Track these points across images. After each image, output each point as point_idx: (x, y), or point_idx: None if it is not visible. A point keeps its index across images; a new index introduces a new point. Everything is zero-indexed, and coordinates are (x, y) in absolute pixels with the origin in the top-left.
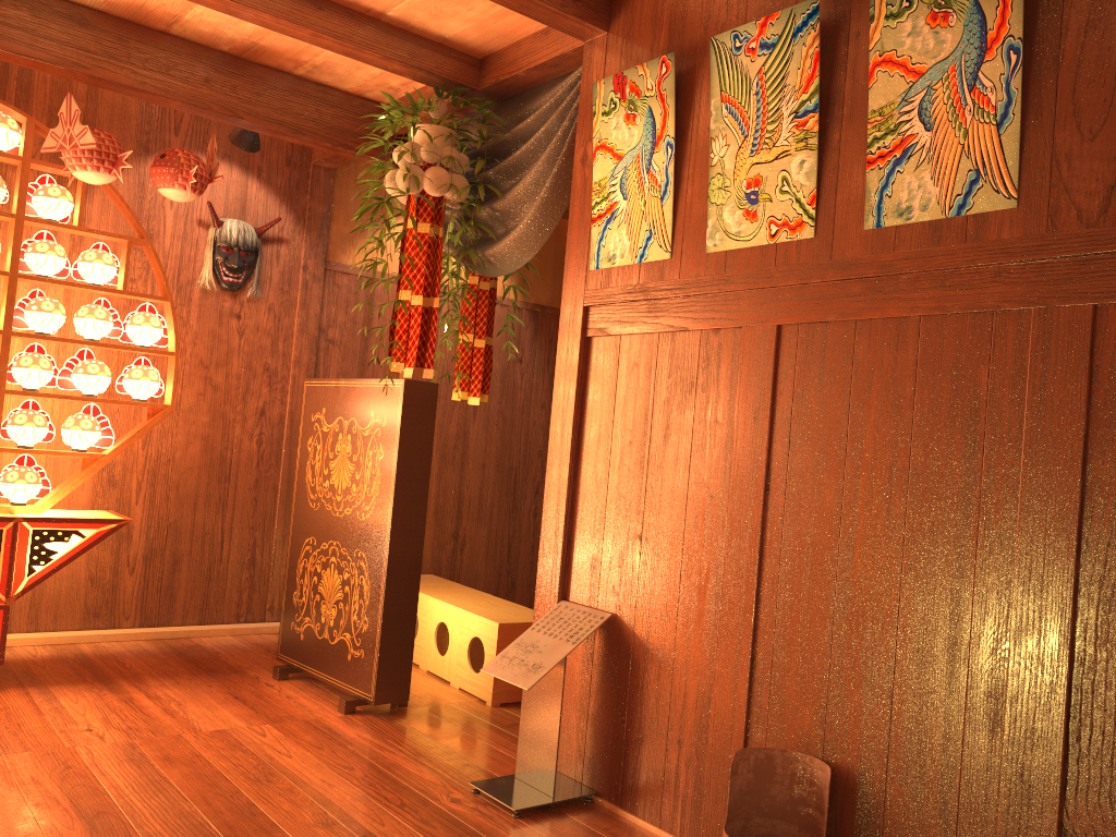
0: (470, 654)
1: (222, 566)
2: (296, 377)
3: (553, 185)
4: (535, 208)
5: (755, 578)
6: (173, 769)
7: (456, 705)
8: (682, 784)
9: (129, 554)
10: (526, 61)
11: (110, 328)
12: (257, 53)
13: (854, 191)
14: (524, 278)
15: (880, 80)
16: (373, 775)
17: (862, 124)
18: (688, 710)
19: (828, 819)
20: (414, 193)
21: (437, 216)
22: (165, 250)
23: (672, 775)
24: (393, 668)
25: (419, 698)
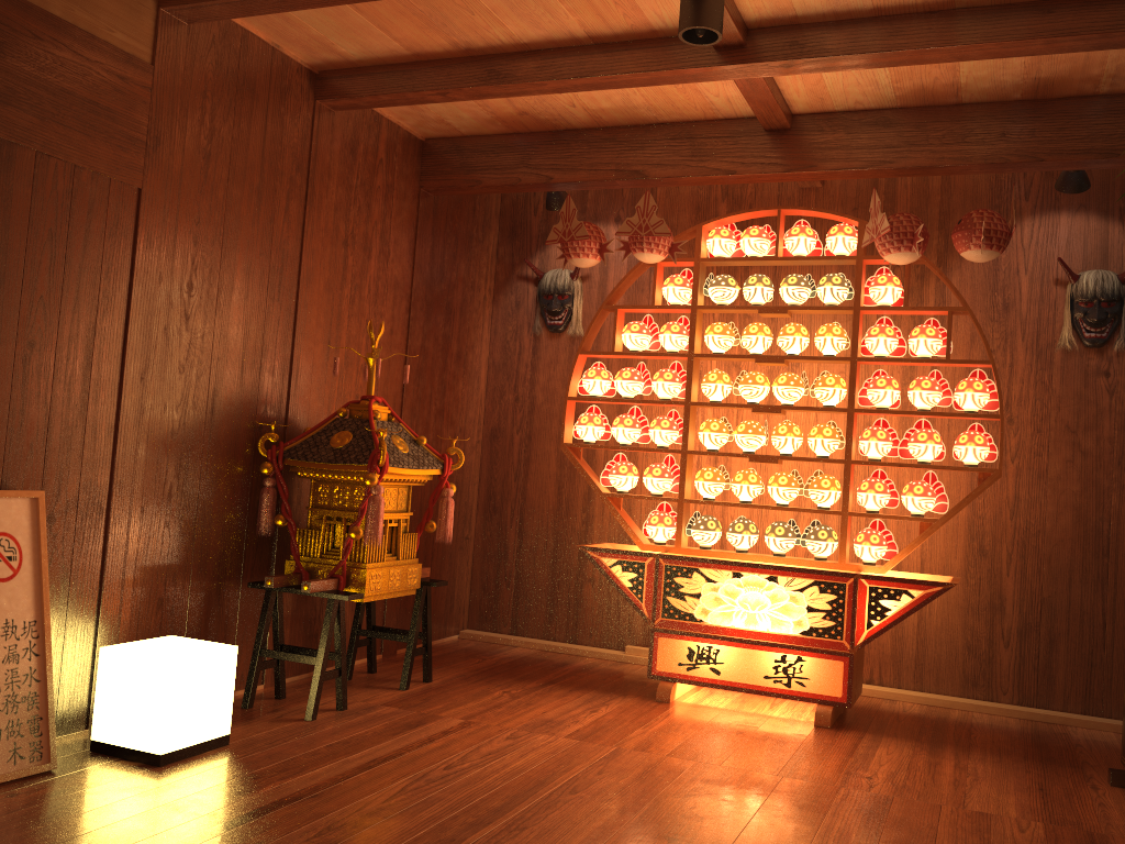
0: None
1: (1105, 651)
2: None
3: None
4: None
5: None
6: (894, 831)
7: None
8: None
9: (1002, 626)
10: None
11: (937, 397)
12: (1048, 88)
13: None
14: None
15: None
16: None
17: None
18: None
19: None
20: None
21: None
22: (1021, 316)
23: None
24: None
25: None
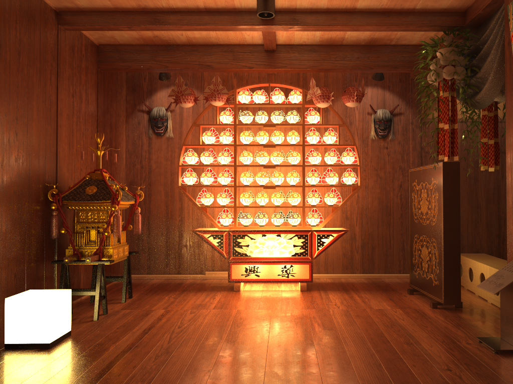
0: None
1: (391, 250)
2: None
3: (499, 59)
4: (492, 72)
5: None
6: (358, 319)
7: (486, 309)
8: None
9: (355, 245)
10: (481, 5)
11: (336, 159)
12: (374, 41)
13: None
14: None
15: None
16: (435, 330)
17: None
18: None
19: None
20: (439, 80)
21: (451, 87)
22: (356, 127)
23: None
24: (451, 289)
25: (469, 305)
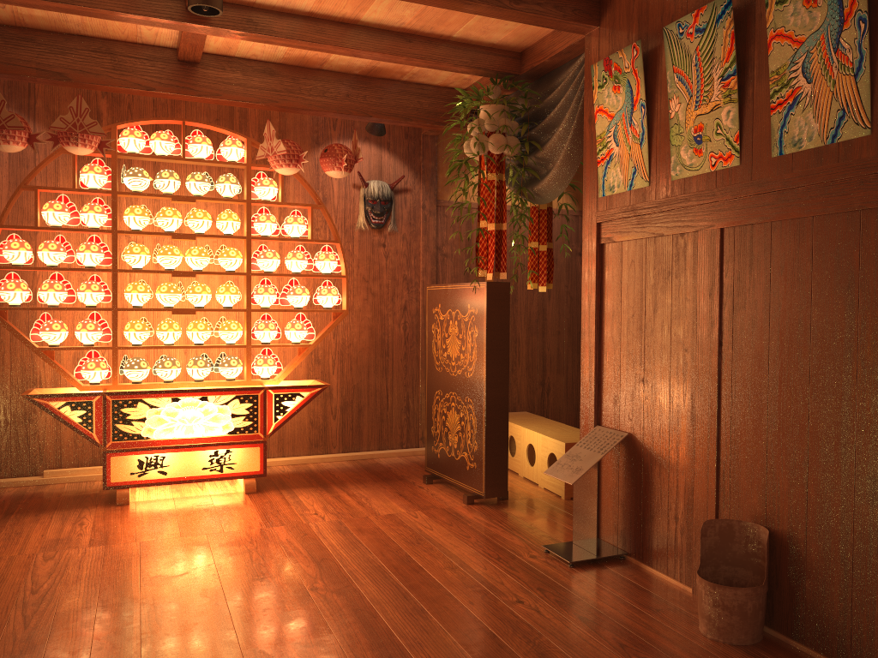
0: (550, 465)
1: (389, 411)
2: (424, 282)
3: (573, 138)
4: (563, 155)
5: (716, 405)
6: (363, 536)
7: (540, 499)
8: (679, 545)
9: (331, 406)
10: (549, 52)
11: (306, 264)
12: (376, 72)
13: (764, 130)
14: (572, 197)
15: (775, 49)
16: (482, 541)
17: (767, 81)
18: (679, 496)
19: (771, 566)
20: (483, 153)
21: (500, 167)
22: (334, 207)
23: (673, 540)
24: (495, 474)
25: (516, 494)
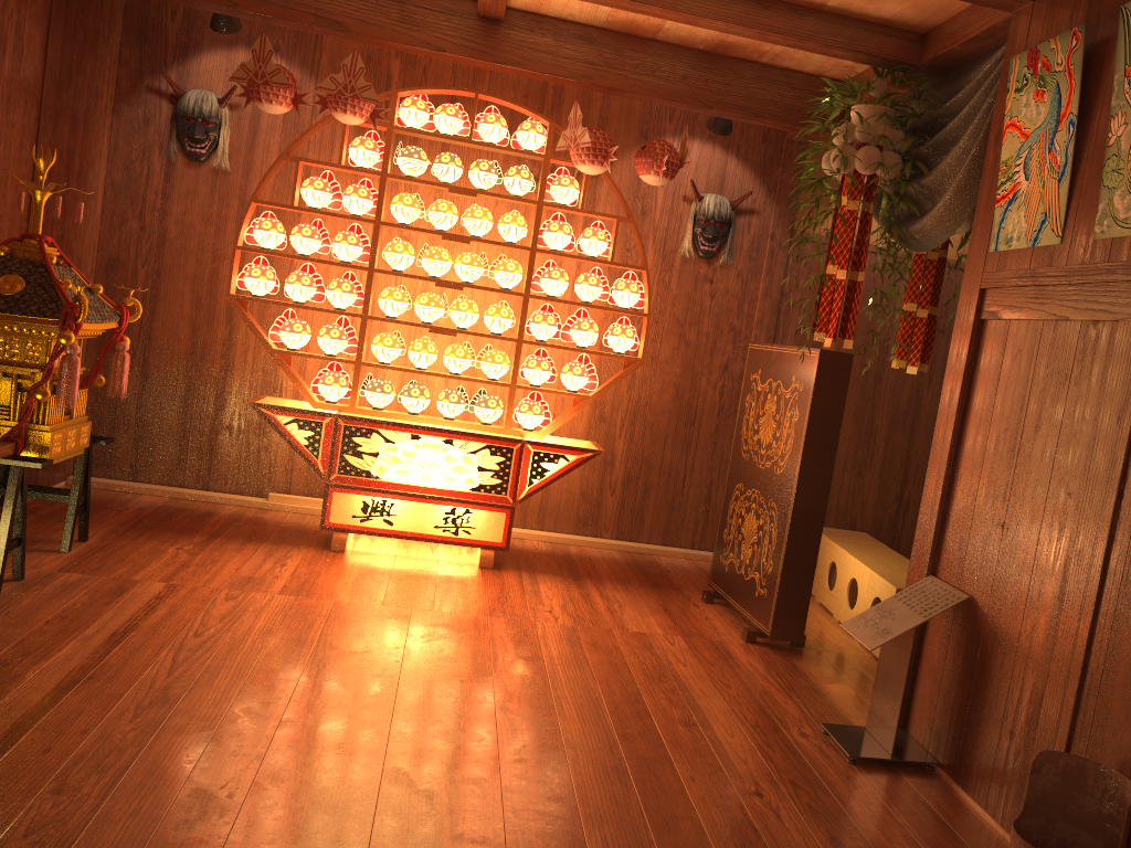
0: None
1: (683, 498)
2: (757, 337)
3: (972, 162)
4: (954, 186)
5: (1097, 584)
6: (594, 654)
7: (848, 656)
8: (1008, 773)
9: (611, 478)
10: (961, 35)
11: (599, 292)
12: (726, 48)
13: None
14: None
15: None
16: (743, 696)
17: None
18: (1022, 703)
19: None
20: (846, 172)
21: (867, 193)
22: (654, 223)
23: (1001, 763)
24: (790, 610)
25: (818, 642)
